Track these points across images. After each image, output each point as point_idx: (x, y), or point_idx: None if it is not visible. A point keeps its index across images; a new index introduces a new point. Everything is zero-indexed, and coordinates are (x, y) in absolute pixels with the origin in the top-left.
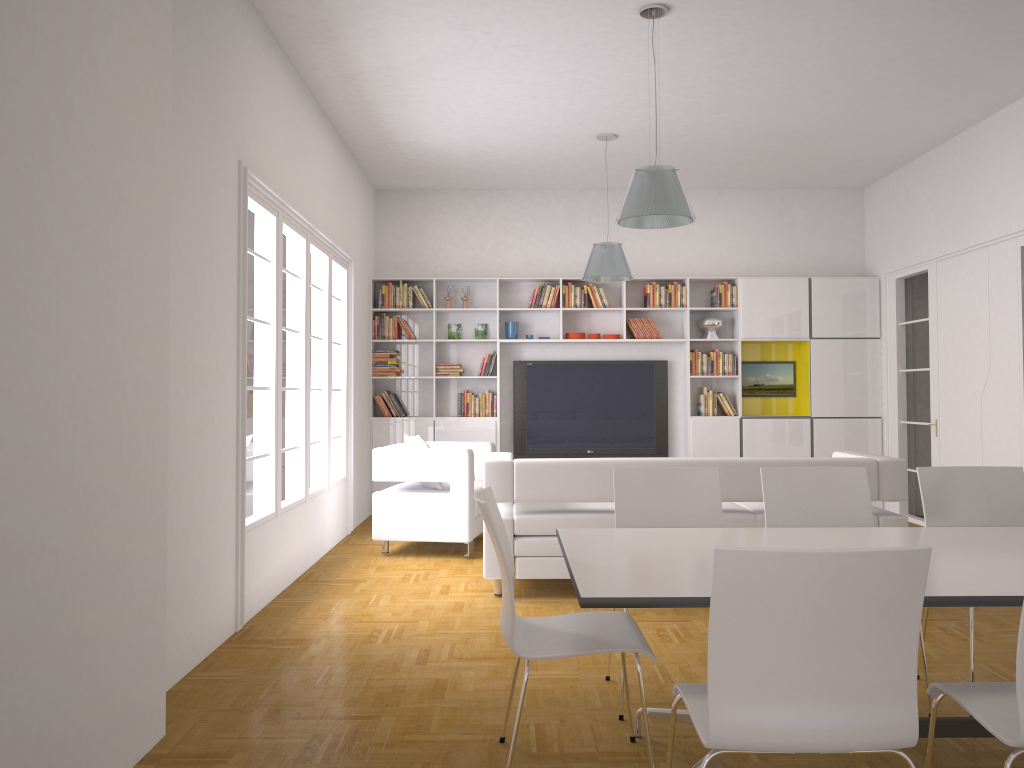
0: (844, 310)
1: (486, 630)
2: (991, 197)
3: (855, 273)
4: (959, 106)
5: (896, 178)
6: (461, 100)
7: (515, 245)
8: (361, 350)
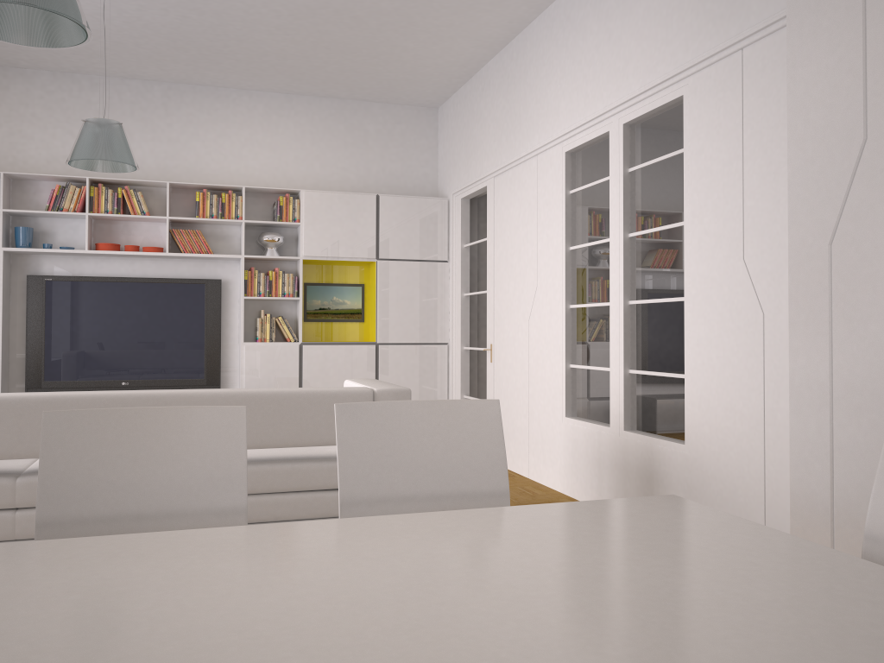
0: (413, 231)
1: None
2: (541, 101)
3: (428, 195)
4: None
5: (463, 93)
6: None
7: (36, 136)
8: None
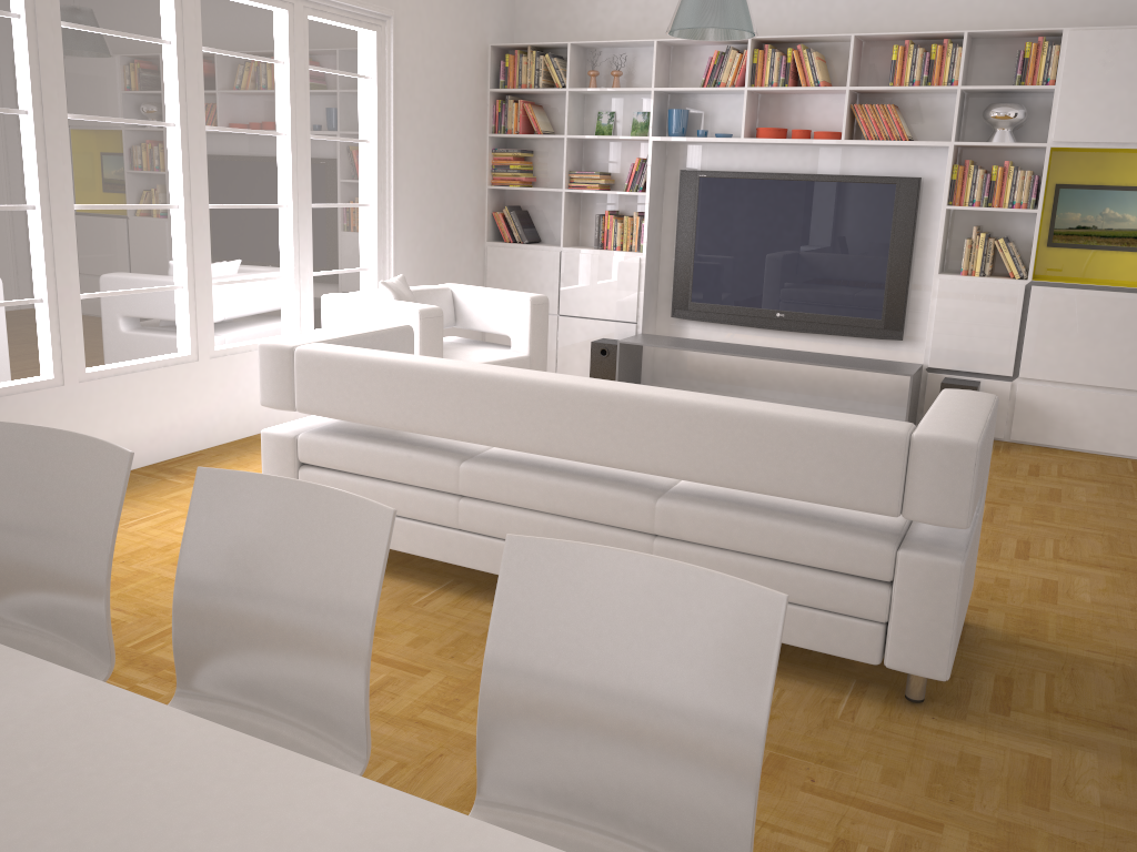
0: None
1: (122, 614)
2: None
3: None
4: None
5: None
6: None
7: None
8: (445, 149)
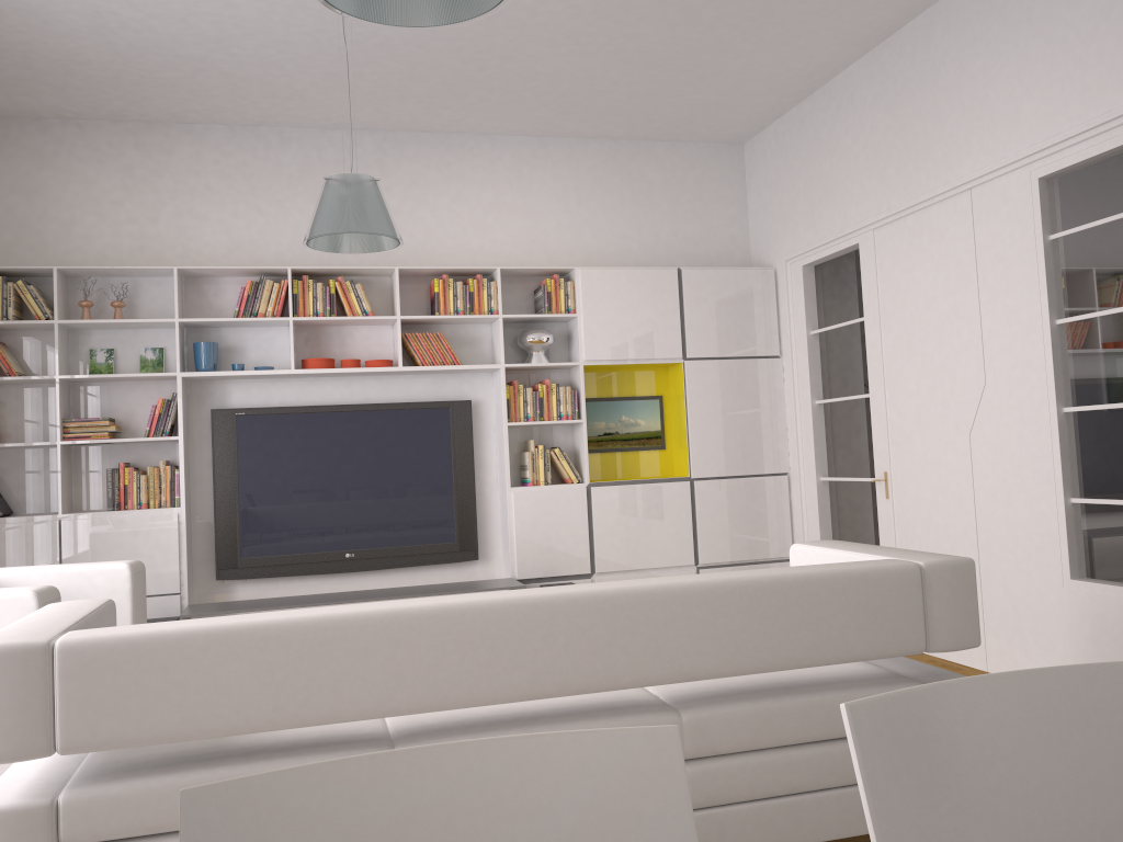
0: (730, 316)
1: None
2: (974, 109)
3: (738, 265)
4: None
5: (796, 117)
6: None
7: (212, 216)
8: None
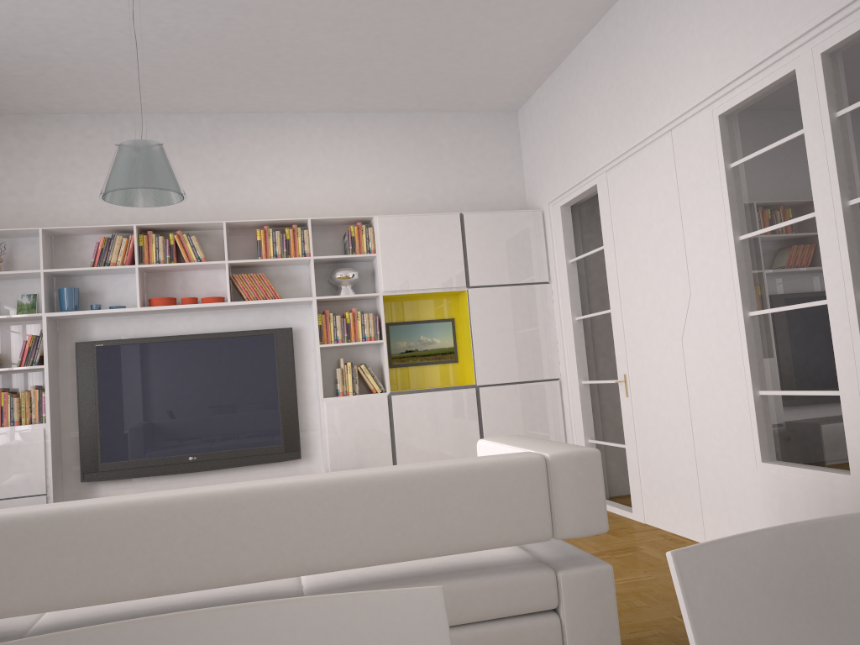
0: (505, 251)
1: None
2: (670, 63)
3: (516, 209)
4: None
5: (551, 85)
6: None
7: (77, 187)
8: None
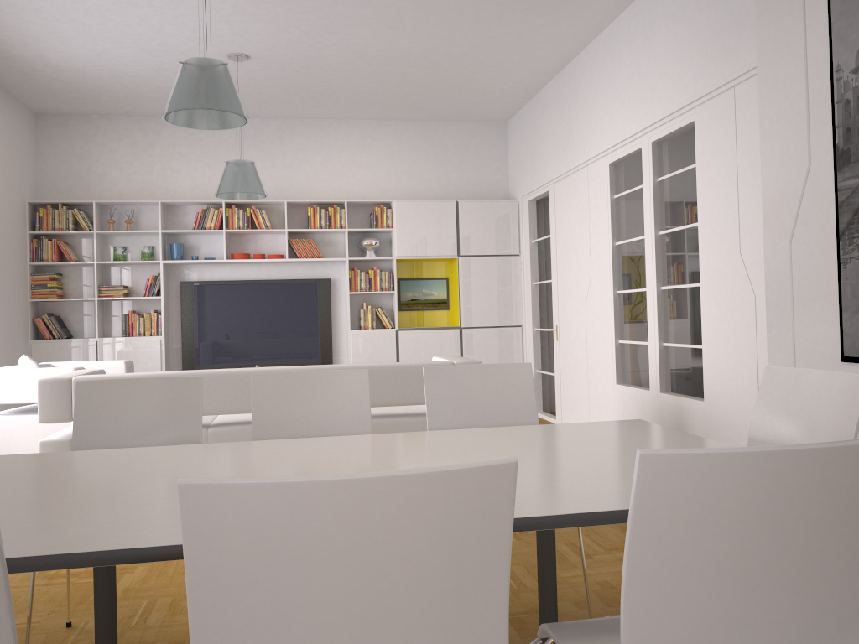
0: (488, 230)
1: None
2: (589, 120)
3: (500, 198)
4: (556, 34)
5: (527, 110)
6: (57, 5)
7: (182, 170)
8: (6, 272)
